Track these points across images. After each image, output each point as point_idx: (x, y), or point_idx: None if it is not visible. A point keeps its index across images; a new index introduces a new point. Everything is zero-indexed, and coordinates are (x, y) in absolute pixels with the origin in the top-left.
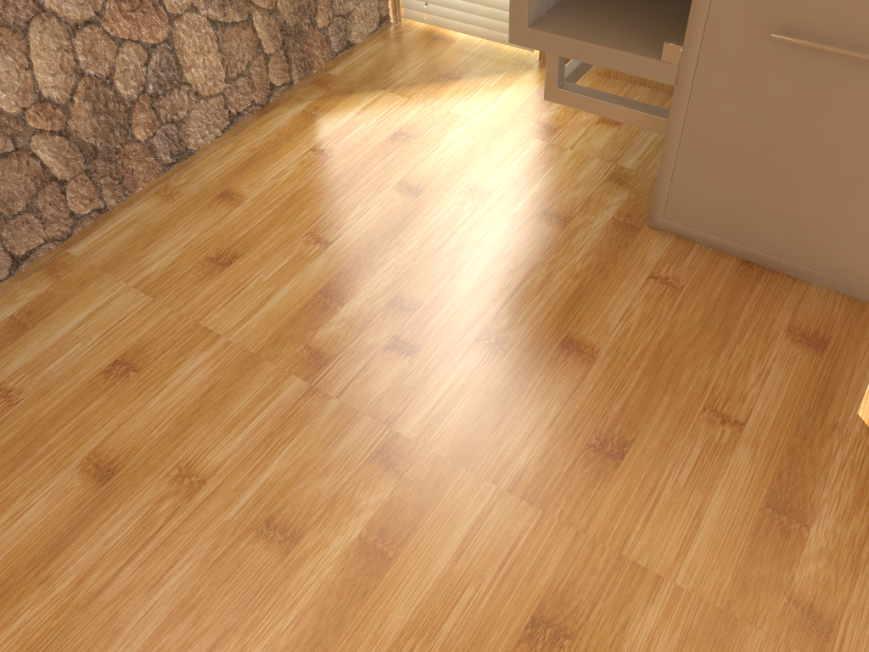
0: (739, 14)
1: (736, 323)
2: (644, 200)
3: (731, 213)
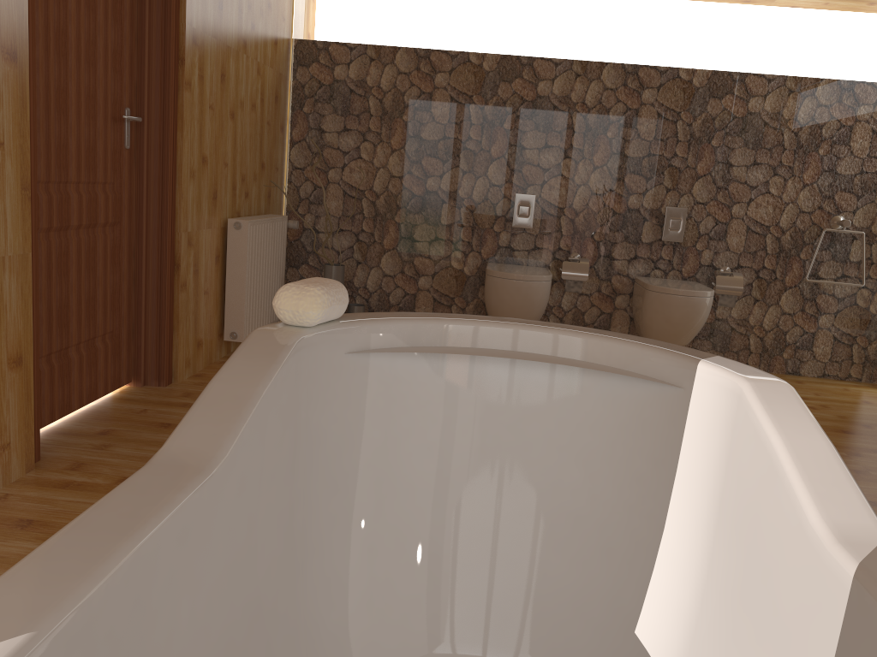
0: None
1: None
2: None
3: None
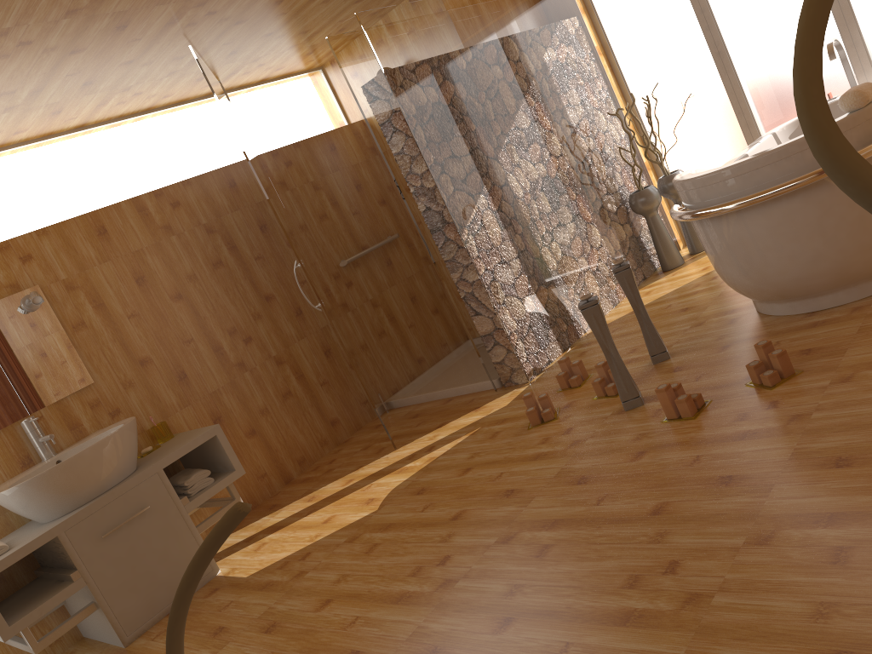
0: (86, 542)
1: (192, 611)
2: (110, 652)
3: (146, 604)
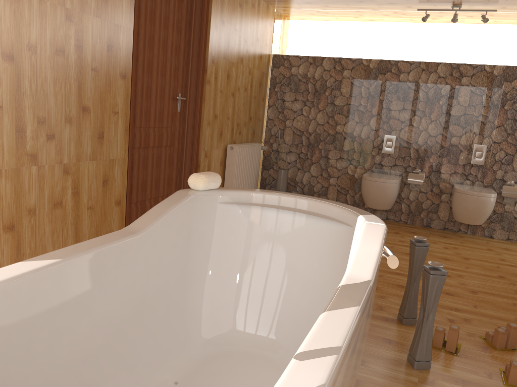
0: None
1: None
2: None
3: None
